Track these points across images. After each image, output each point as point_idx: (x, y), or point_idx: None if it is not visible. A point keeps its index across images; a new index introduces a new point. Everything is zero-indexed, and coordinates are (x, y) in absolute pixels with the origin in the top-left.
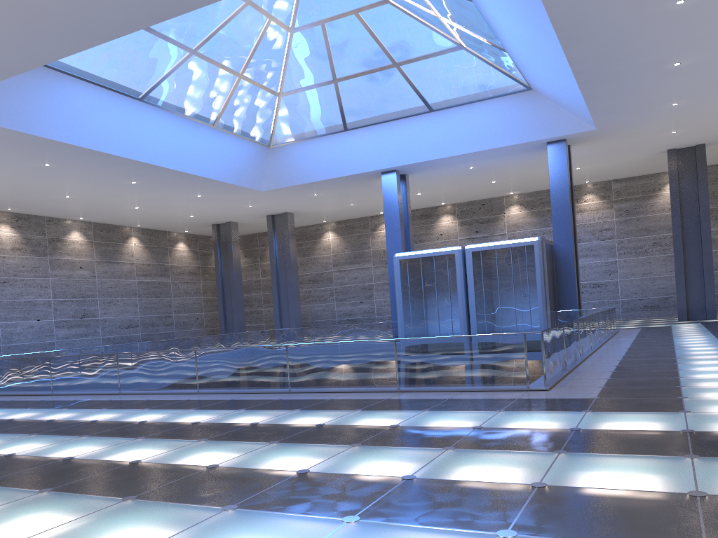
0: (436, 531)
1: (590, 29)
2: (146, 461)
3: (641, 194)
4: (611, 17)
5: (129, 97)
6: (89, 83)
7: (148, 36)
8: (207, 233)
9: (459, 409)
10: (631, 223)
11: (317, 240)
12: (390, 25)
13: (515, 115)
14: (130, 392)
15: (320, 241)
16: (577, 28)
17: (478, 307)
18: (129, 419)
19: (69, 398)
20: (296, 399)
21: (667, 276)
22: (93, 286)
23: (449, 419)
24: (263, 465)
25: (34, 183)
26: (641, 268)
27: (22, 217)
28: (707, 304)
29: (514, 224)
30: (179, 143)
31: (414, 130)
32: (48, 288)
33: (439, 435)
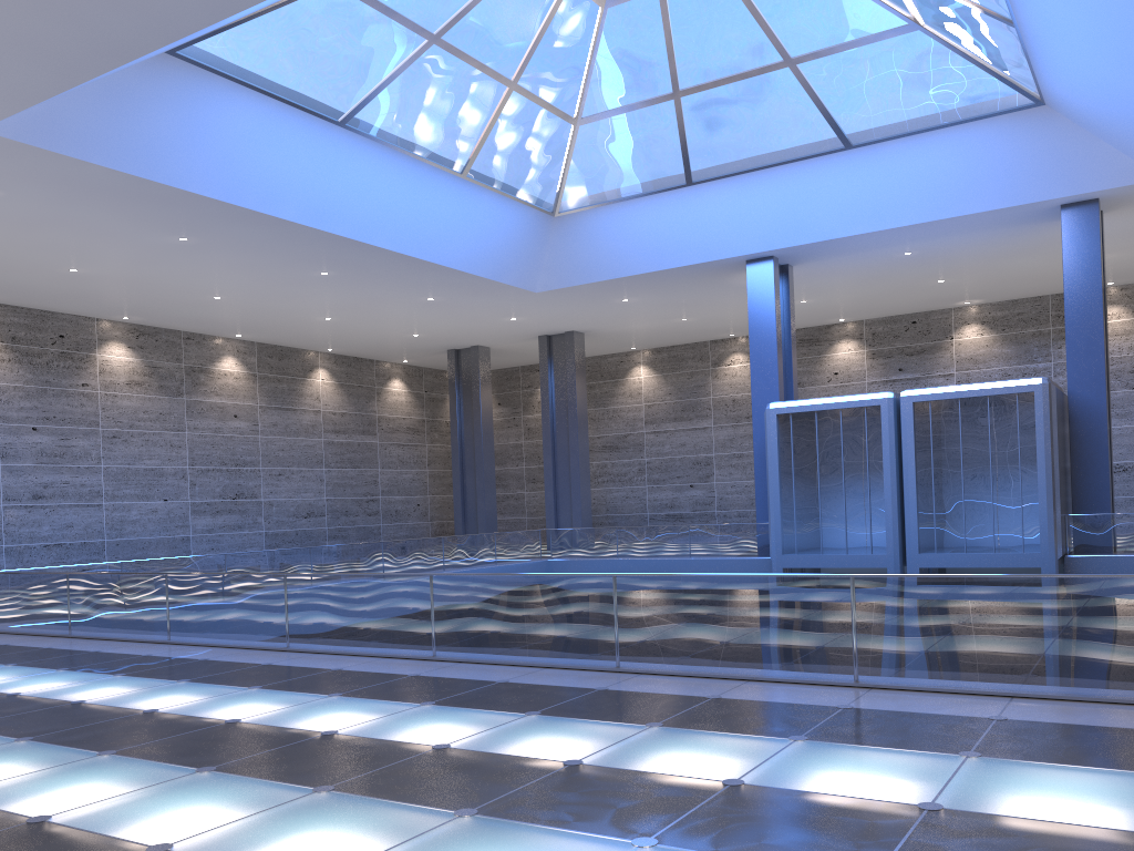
0: None
1: None
2: None
3: None
4: None
5: (322, 118)
6: (255, 91)
7: (359, 8)
8: (438, 365)
9: (1056, 758)
10: None
11: (619, 380)
12: None
13: (1005, 153)
14: (306, 648)
15: (624, 381)
16: None
17: (921, 502)
18: (302, 722)
19: (196, 655)
20: (640, 692)
21: None
22: (254, 448)
23: (1060, 793)
24: None
25: (164, 272)
26: None
27: (146, 331)
28: None
29: (969, 357)
30: (402, 205)
31: (812, 184)
32: (182, 449)
33: None
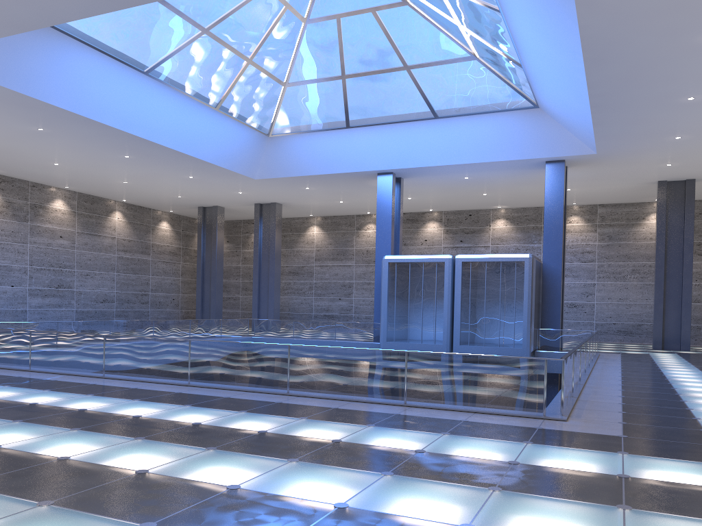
0: None
1: (616, 54)
2: (155, 473)
3: (625, 221)
4: (641, 44)
5: (134, 69)
6: (95, 50)
7: (162, 9)
8: (191, 215)
9: (482, 436)
10: (612, 248)
11: (301, 233)
12: (406, 27)
13: (518, 131)
14: (114, 377)
15: (304, 234)
16: (604, 51)
17: (463, 317)
18: (121, 411)
19: (49, 378)
20: (298, 404)
21: (642, 303)
22: (72, 257)
23: (476, 448)
24: (292, 492)
25: (24, 146)
26: (618, 293)
27: (6, 180)
28: (682, 335)
29: (498, 237)
30: (179, 122)
31: (416, 135)
32: (25, 255)
33: (475, 469)
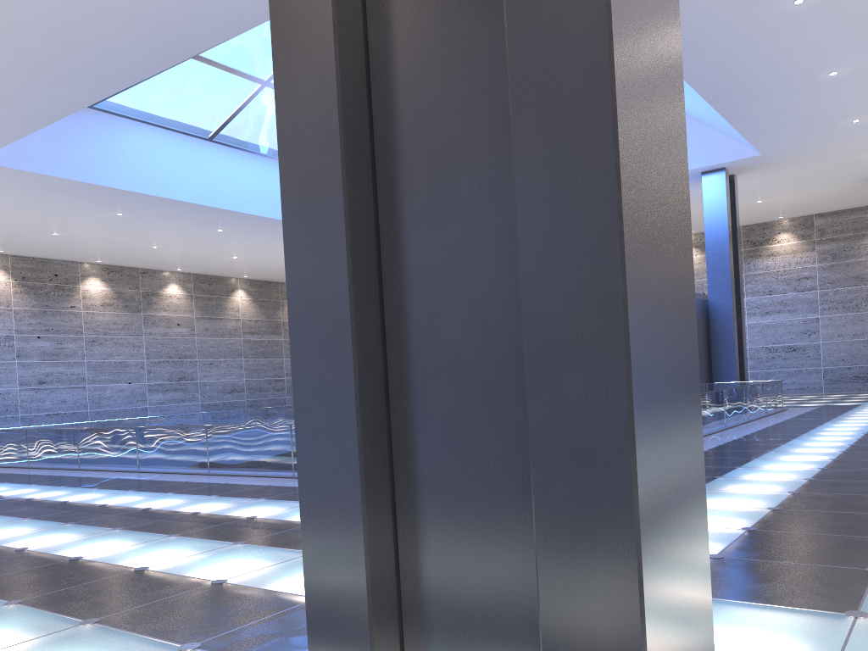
0: (136, 639)
1: (693, 40)
2: (30, 549)
3: (852, 232)
4: (714, 24)
5: (196, 137)
6: (148, 124)
7: (211, 70)
8: None
9: None
10: (838, 269)
11: None
12: None
13: None
14: (147, 470)
15: None
16: None
17: None
18: (97, 501)
19: (86, 475)
20: (284, 486)
21: None
22: (192, 346)
23: None
24: (120, 560)
25: (114, 233)
26: (851, 328)
27: (114, 269)
28: None
29: None
30: (261, 186)
31: None
32: (141, 348)
33: None
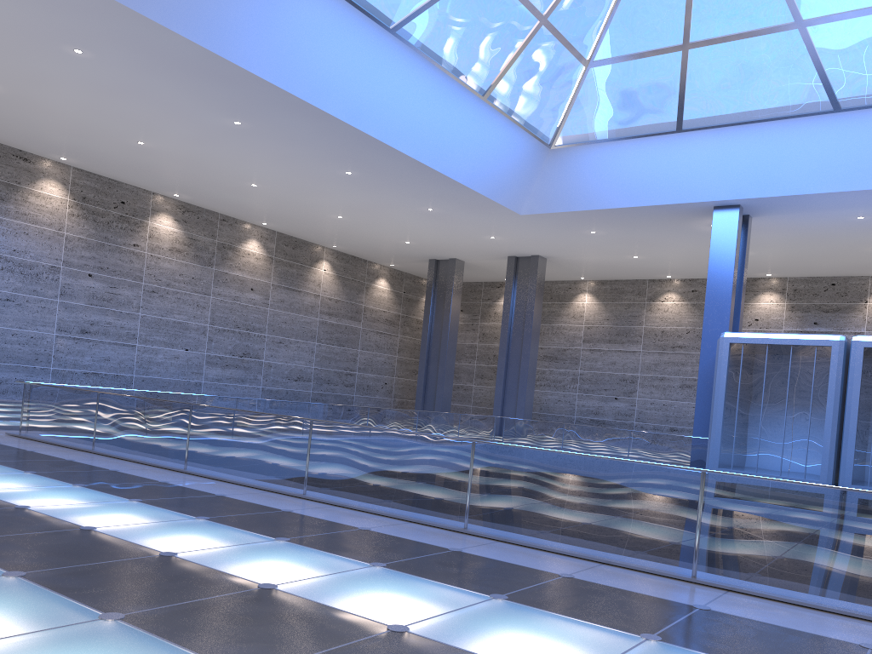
0: None
1: None
2: None
3: None
4: None
5: (377, 23)
6: None
7: None
8: (417, 272)
9: None
10: None
11: (565, 303)
12: None
13: None
14: (323, 498)
15: (569, 304)
16: None
17: (860, 439)
18: (354, 603)
19: (212, 489)
20: (760, 622)
21: None
22: (263, 317)
23: None
24: None
25: (215, 154)
26: None
27: (191, 209)
28: None
29: None
30: (428, 117)
31: (794, 141)
32: (205, 310)
33: None
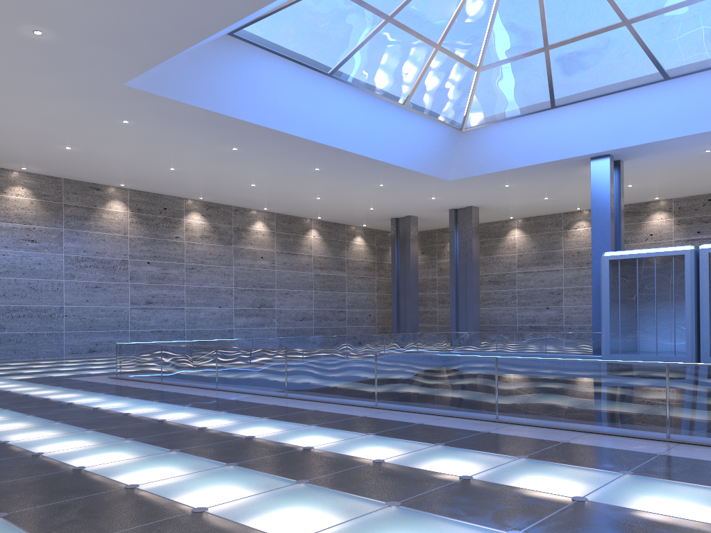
0: None
1: None
2: None
3: None
4: None
5: (318, 71)
6: (279, 56)
7: (343, 1)
8: (385, 228)
9: None
10: None
11: (501, 238)
12: None
13: None
14: (297, 396)
15: (504, 239)
16: None
17: None
18: (291, 440)
19: (232, 397)
20: (512, 435)
21: None
22: (272, 277)
23: None
24: None
25: (223, 169)
26: None
27: (212, 206)
28: None
29: None
30: (365, 125)
31: (639, 104)
32: (230, 277)
33: None
